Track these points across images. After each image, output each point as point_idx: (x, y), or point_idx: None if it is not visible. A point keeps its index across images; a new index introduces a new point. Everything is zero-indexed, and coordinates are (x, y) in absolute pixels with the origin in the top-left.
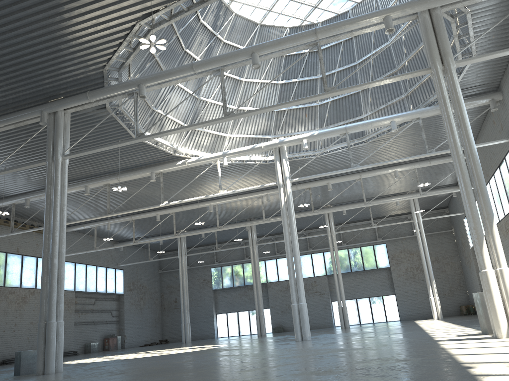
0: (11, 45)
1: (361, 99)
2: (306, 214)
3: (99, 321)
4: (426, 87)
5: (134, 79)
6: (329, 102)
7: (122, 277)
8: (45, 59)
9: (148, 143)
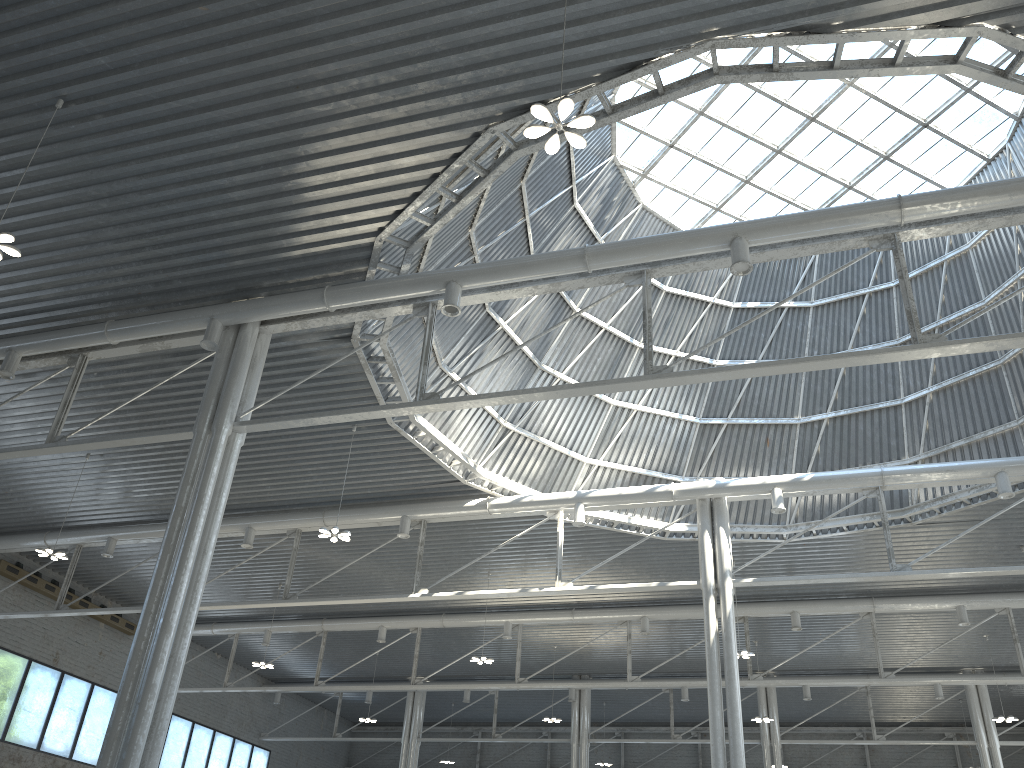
0: (193, 148)
1: (904, 422)
2: None
3: None
4: None
5: (439, 270)
6: (826, 421)
7: (263, 767)
8: (257, 193)
9: (415, 444)
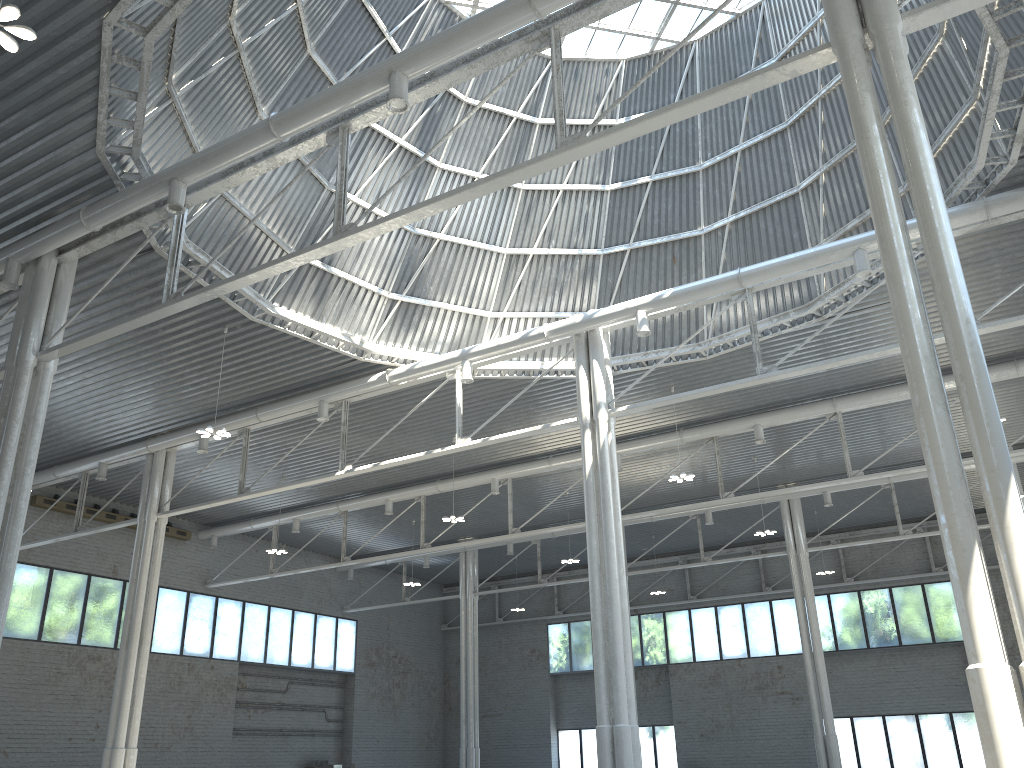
0: None
1: (803, 211)
2: (736, 503)
3: (296, 729)
4: (953, 157)
5: (162, 170)
6: (728, 226)
7: (351, 635)
8: None
9: (289, 333)
